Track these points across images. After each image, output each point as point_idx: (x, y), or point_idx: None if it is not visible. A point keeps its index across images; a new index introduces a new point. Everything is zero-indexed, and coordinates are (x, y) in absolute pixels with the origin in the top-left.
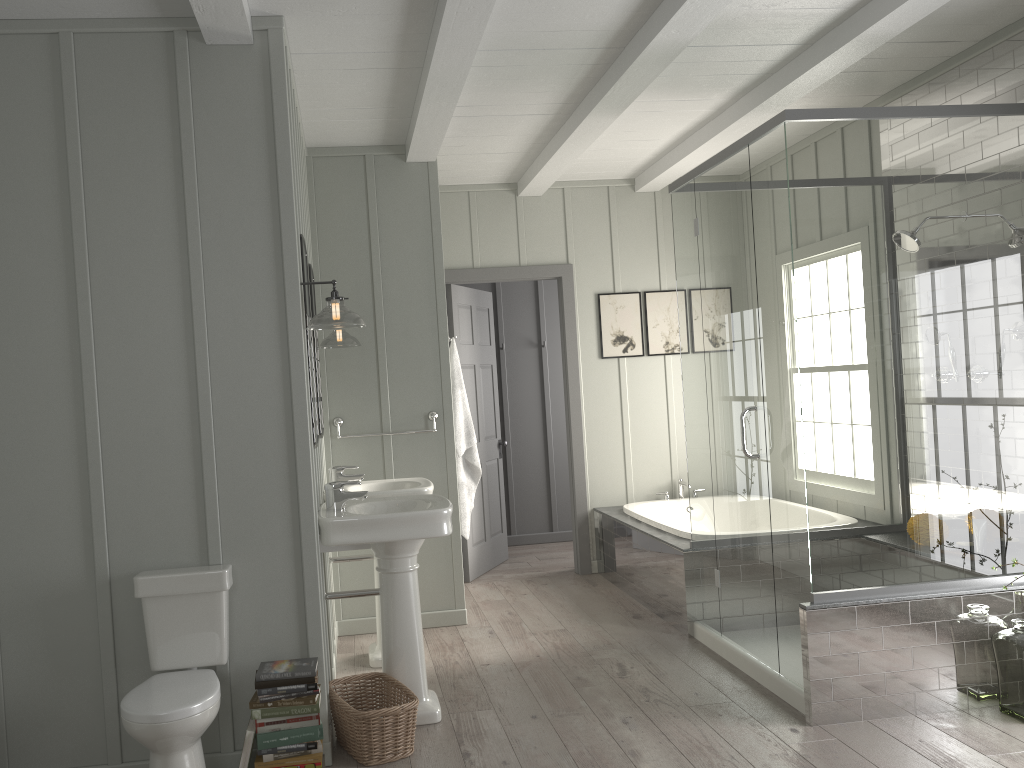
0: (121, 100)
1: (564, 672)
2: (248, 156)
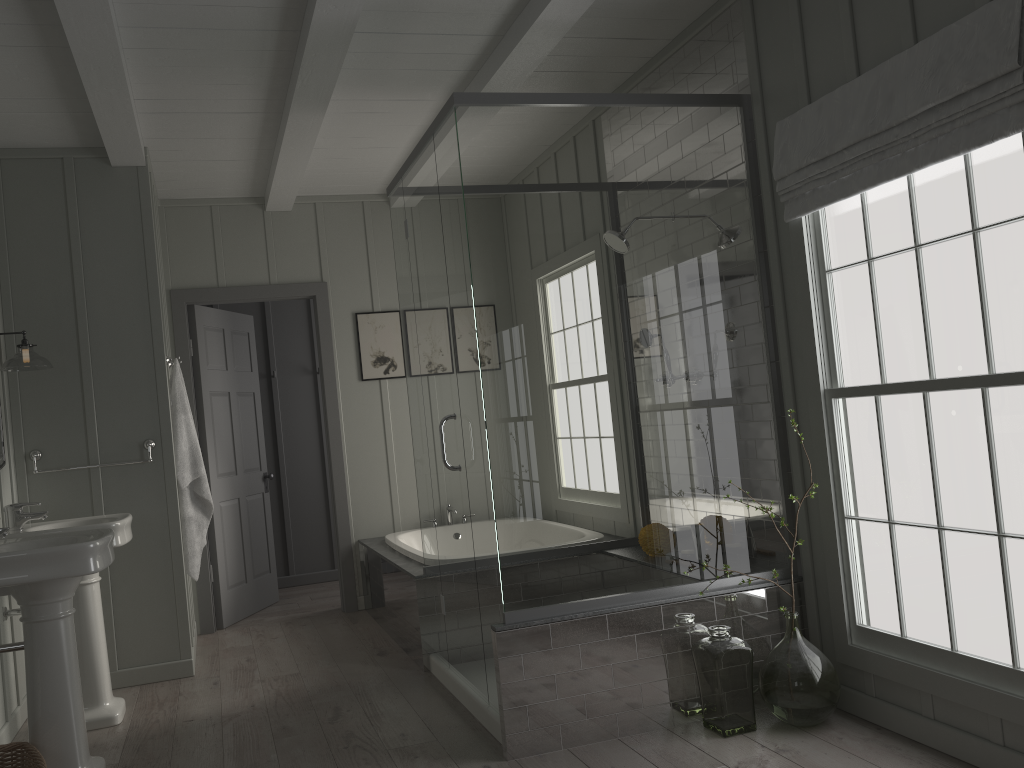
0: None
1: (272, 722)
2: None
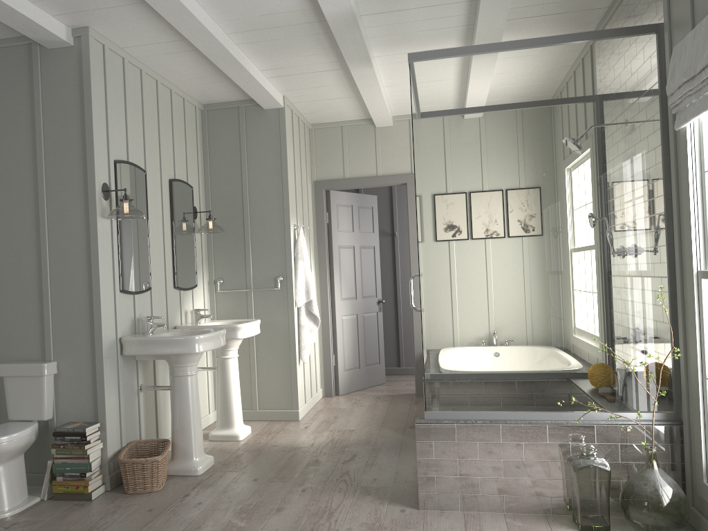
0: (5, 86)
1: (313, 456)
2: (70, 114)
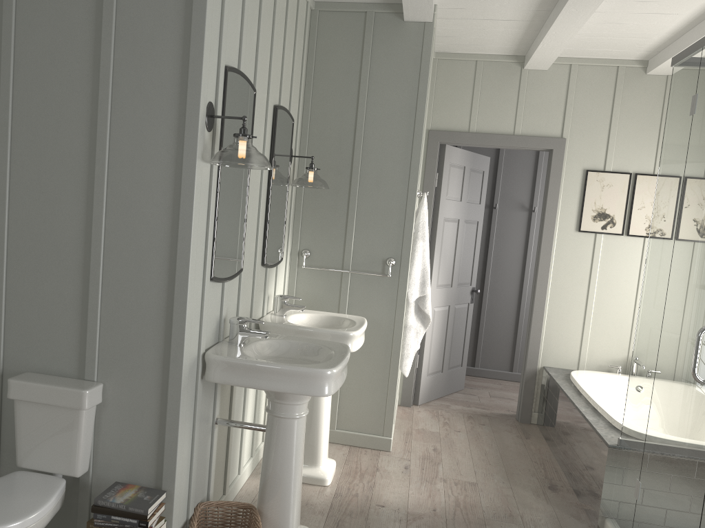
0: None
1: None
2: None
